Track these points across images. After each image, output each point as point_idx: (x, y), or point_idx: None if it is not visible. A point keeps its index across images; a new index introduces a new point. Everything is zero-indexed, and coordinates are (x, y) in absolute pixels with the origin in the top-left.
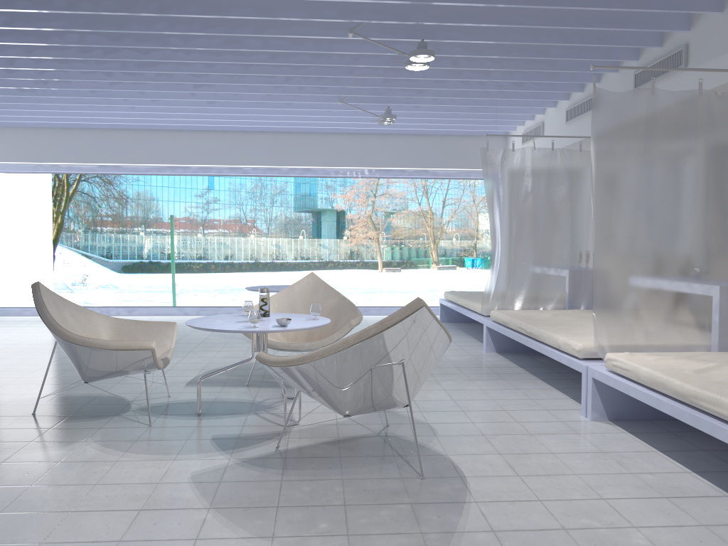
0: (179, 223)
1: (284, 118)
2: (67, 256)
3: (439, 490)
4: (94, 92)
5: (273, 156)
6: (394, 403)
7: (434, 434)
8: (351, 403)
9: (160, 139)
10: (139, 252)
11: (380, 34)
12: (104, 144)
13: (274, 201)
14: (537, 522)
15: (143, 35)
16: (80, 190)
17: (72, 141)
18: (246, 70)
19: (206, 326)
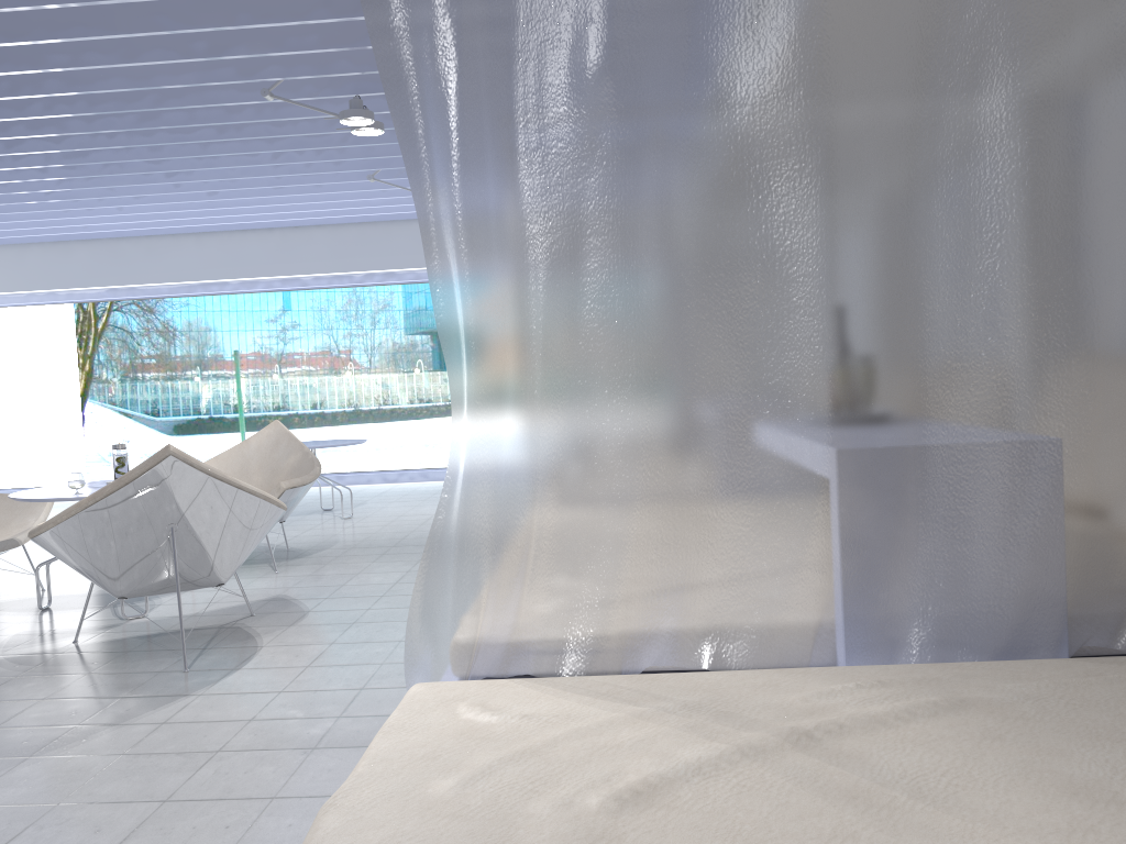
0: (247, 361)
1: (333, 205)
2: (101, 416)
3: (179, 684)
4: (49, 193)
5: (338, 259)
6: (192, 581)
7: (292, 624)
8: (119, 581)
9: (183, 247)
10: (195, 405)
11: (320, 91)
12: (111, 260)
13: (375, 321)
14: (233, 713)
15: (36, 121)
16: (112, 323)
17: (69, 259)
18: (204, 150)
19: (23, 495)
